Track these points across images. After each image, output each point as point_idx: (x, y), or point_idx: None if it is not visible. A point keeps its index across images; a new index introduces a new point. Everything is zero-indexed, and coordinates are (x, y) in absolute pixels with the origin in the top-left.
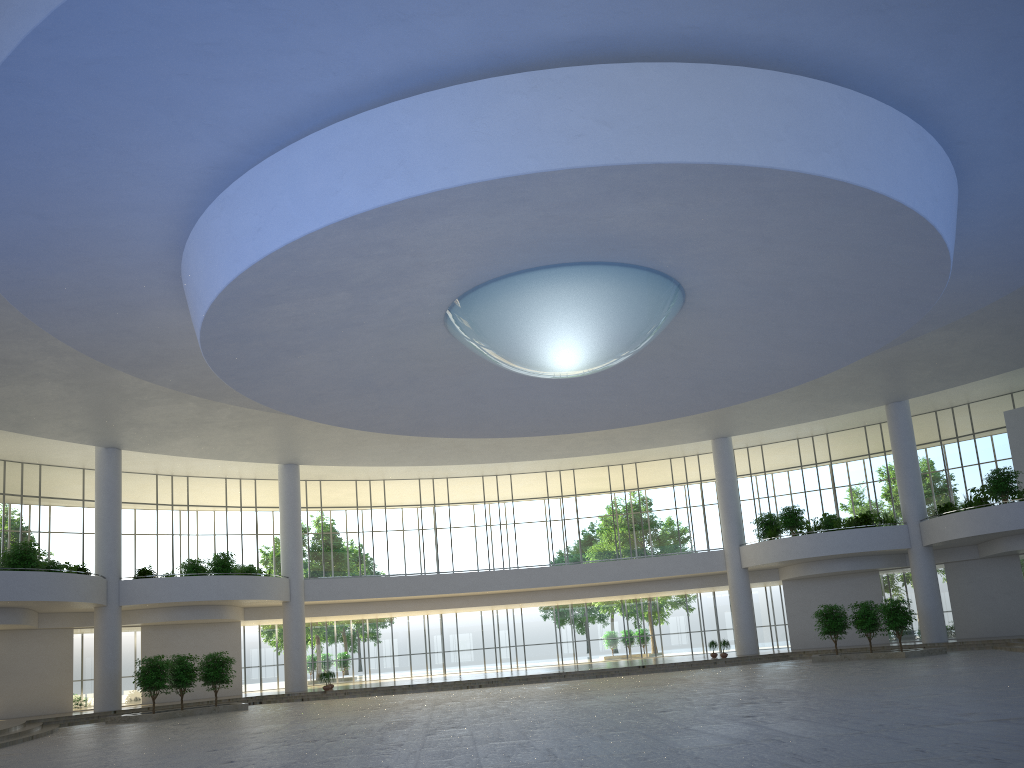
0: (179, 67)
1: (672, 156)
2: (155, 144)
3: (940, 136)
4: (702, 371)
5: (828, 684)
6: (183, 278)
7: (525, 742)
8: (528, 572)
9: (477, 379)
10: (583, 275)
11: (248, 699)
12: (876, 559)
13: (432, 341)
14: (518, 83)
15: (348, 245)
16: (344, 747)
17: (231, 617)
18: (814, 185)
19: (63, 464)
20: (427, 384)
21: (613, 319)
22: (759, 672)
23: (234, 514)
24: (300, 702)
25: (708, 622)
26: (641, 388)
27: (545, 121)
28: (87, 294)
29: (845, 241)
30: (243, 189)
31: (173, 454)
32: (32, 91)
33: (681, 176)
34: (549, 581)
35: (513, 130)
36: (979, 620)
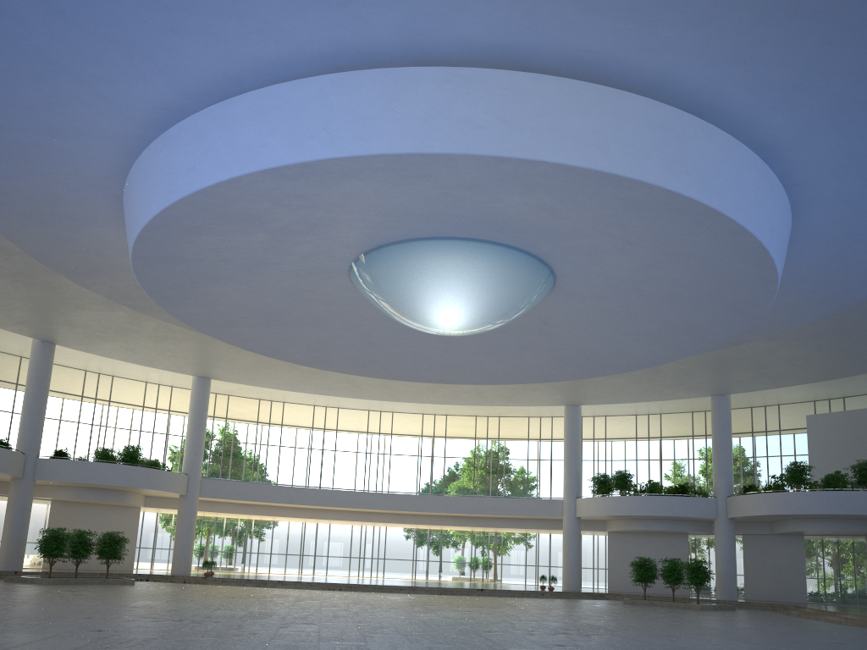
0: (139, 14)
1: (557, 157)
2: (111, 79)
3: (782, 177)
4: (562, 346)
5: (632, 625)
6: (124, 201)
7: (363, 645)
8: (396, 497)
9: (371, 326)
10: (471, 249)
11: (137, 576)
12: (687, 524)
13: (336, 288)
14: (434, 75)
15: (270, 193)
16: (204, 629)
17: (132, 502)
18: (673, 201)
19: (3, 350)
20: (328, 324)
21: (492, 291)
22: (577, 607)
23: (151, 414)
24: (182, 584)
25: (543, 559)
26: (510, 353)
27: (453, 111)
28: (37, 203)
29: (693, 253)
30: (184, 130)
31: (101, 355)
32: (4, 14)
33: (562, 176)
34: (412, 507)
35: (424, 114)
36: (765, 586)
